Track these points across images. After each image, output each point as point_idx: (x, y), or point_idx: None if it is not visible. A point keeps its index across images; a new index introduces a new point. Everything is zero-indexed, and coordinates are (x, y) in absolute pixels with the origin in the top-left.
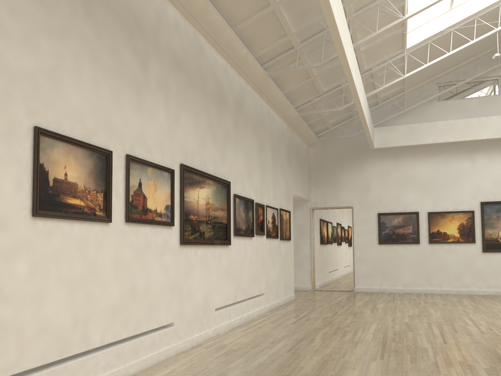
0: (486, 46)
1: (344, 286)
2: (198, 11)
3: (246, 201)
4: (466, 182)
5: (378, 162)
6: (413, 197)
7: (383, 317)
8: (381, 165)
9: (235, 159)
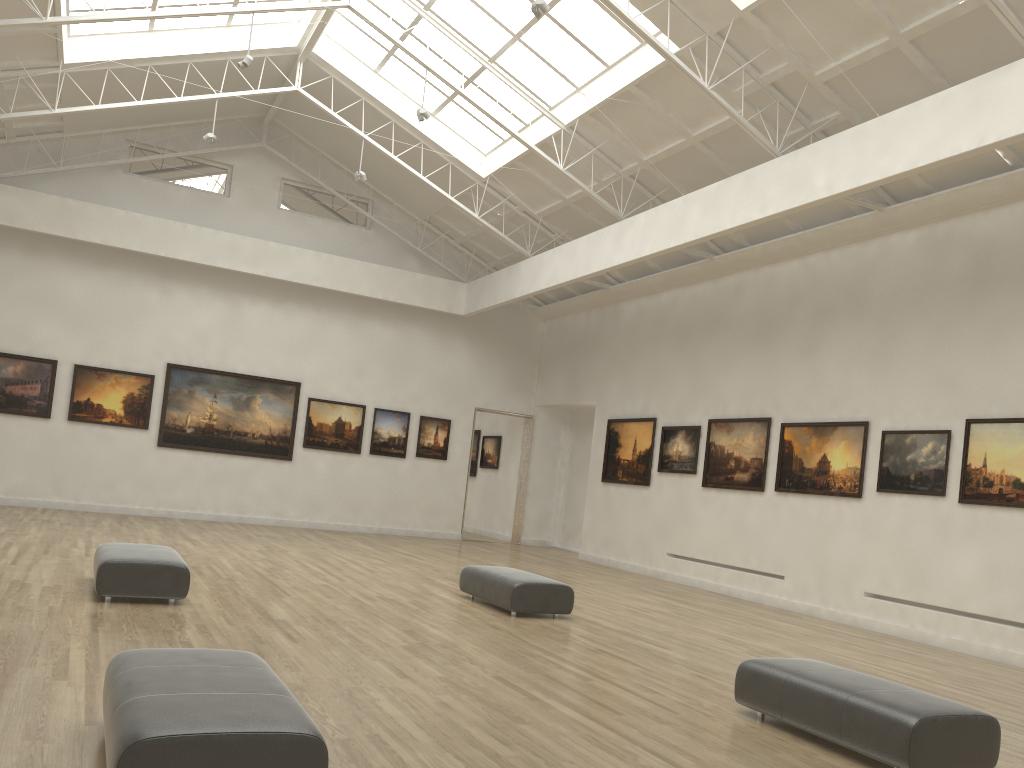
0: (214, 110)
1: None
2: None
3: None
4: (149, 326)
5: None
6: (51, 332)
7: None
8: None
9: None
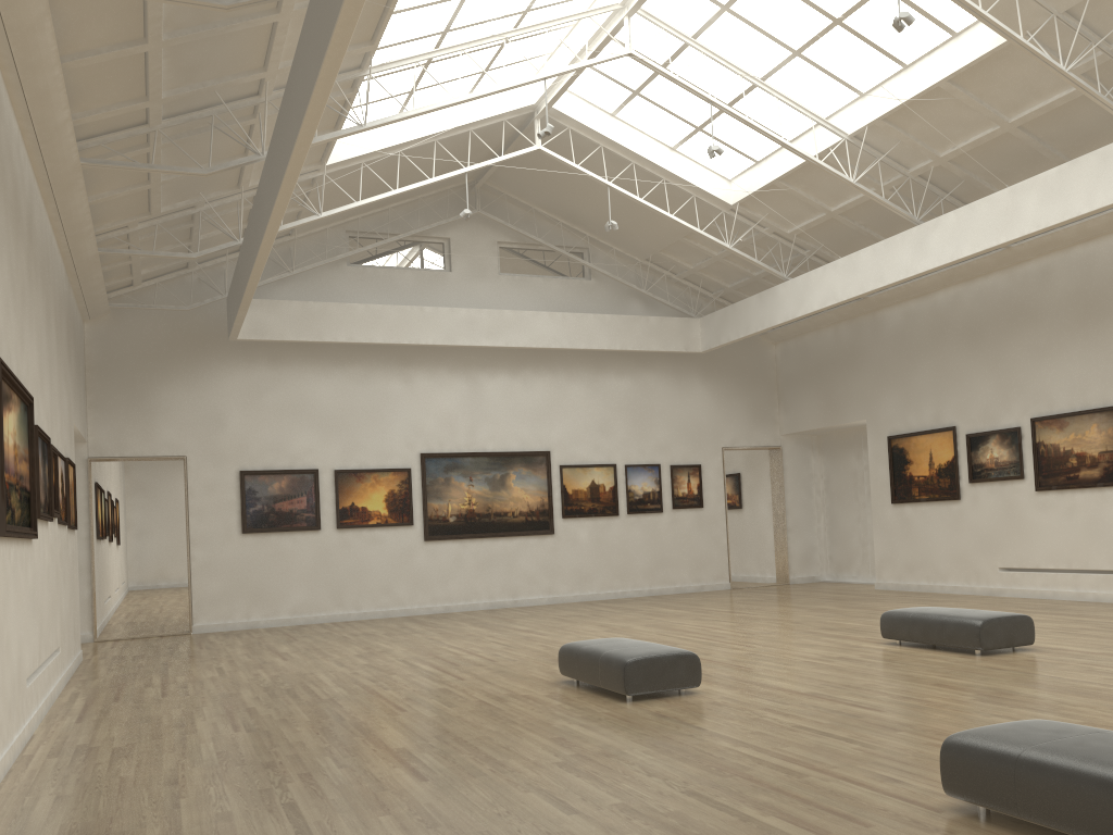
0: (432, 184)
1: (152, 627)
2: (22, 24)
3: (43, 441)
4: (397, 418)
5: (240, 369)
6: (308, 441)
7: (319, 663)
8: (246, 375)
9: (31, 346)
